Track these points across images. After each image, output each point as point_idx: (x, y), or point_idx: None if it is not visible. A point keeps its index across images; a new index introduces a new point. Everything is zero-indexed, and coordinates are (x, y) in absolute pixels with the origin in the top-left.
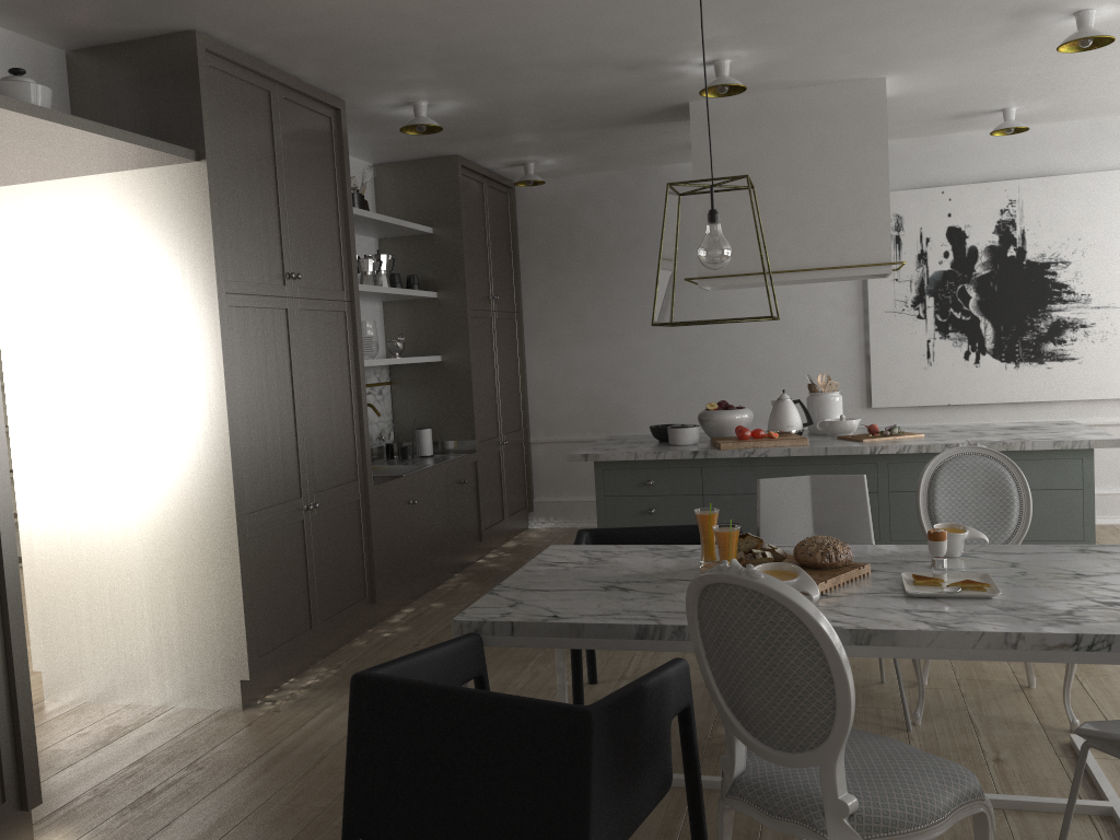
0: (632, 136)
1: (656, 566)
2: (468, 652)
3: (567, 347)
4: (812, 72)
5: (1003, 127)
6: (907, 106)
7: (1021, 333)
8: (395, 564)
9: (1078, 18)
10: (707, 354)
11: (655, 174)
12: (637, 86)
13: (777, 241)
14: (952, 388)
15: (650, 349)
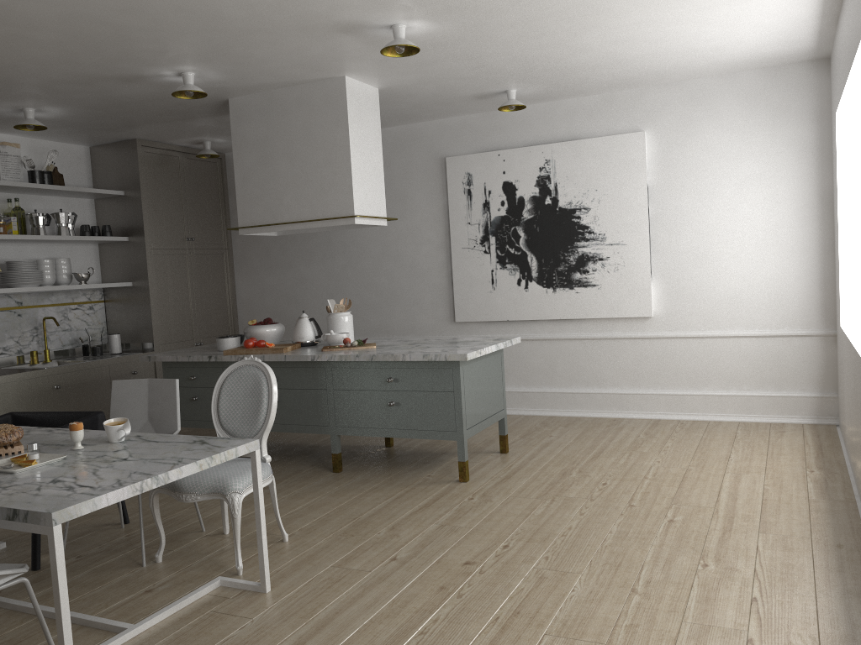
0: None
1: None
2: None
3: (260, 274)
4: (277, 76)
5: (502, 105)
6: (417, 93)
7: (556, 264)
8: None
9: (392, 31)
10: (348, 280)
11: None
12: (164, 91)
13: (284, 200)
14: (509, 308)
15: (312, 276)
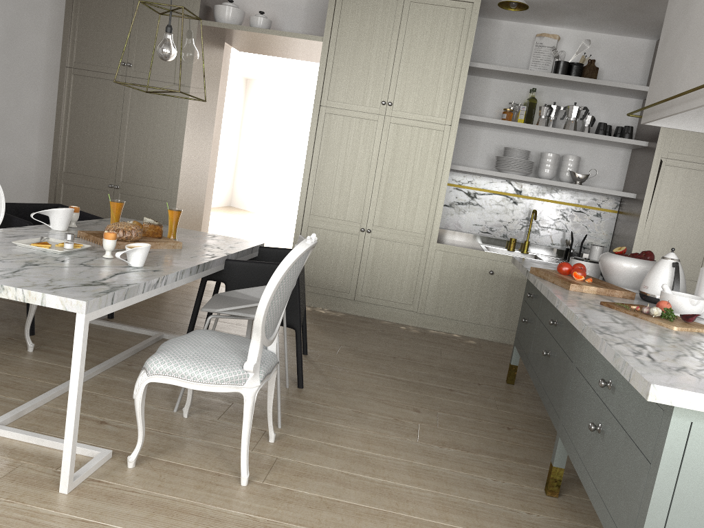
0: None
1: (186, 240)
2: None
3: None
4: None
5: None
6: None
7: None
8: (452, 301)
9: None
10: None
11: None
12: None
13: (683, 65)
14: None
15: None
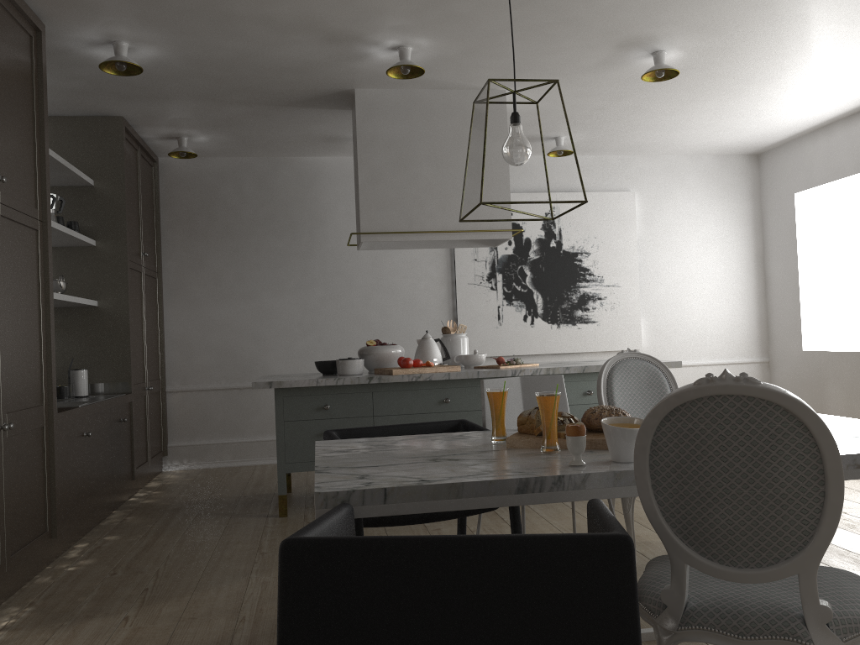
0: (288, 119)
1: (449, 445)
2: (348, 523)
3: (204, 305)
4: (460, 75)
5: (558, 149)
6: None
7: (560, 302)
8: (71, 497)
9: (656, 56)
10: (329, 314)
11: (287, 163)
12: (324, 63)
13: (425, 207)
14: (515, 343)
15: (280, 309)
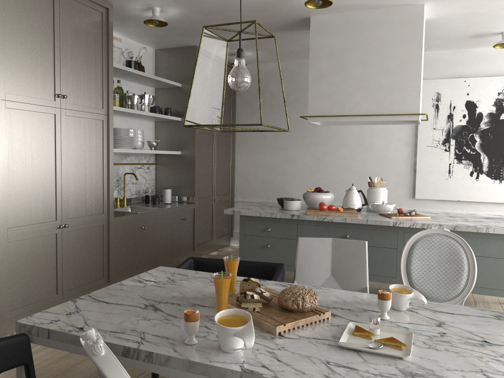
0: (287, 39)
1: (200, 291)
2: (11, 348)
3: (256, 153)
4: None
5: (501, 42)
6: (442, 27)
7: None
8: (127, 261)
9: None
10: (328, 162)
11: (308, 64)
12: (275, 3)
13: (353, 97)
14: (461, 191)
15: (298, 157)
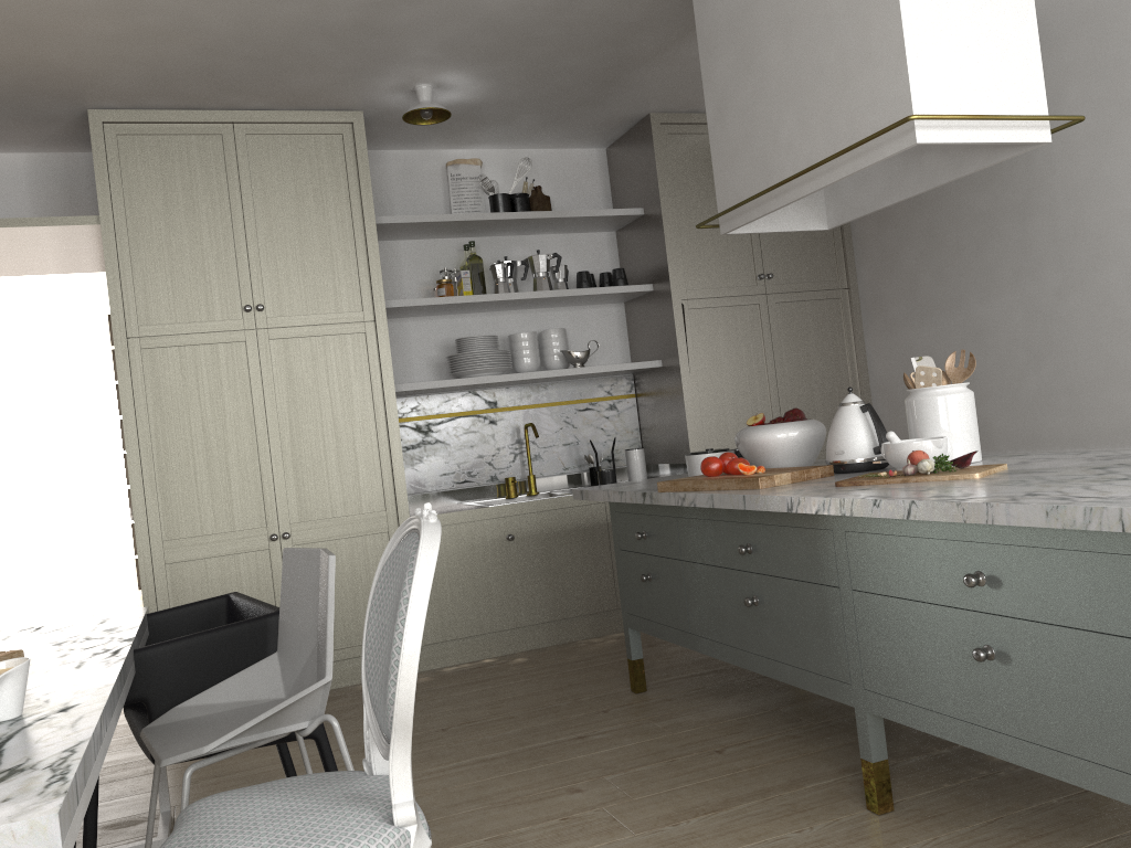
0: None
1: (0, 650)
2: None
3: (903, 328)
4: None
5: None
6: None
7: None
8: (464, 606)
9: None
10: (1070, 320)
11: None
12: None
13: (781, 134)
14: None
15: (995, 320)
